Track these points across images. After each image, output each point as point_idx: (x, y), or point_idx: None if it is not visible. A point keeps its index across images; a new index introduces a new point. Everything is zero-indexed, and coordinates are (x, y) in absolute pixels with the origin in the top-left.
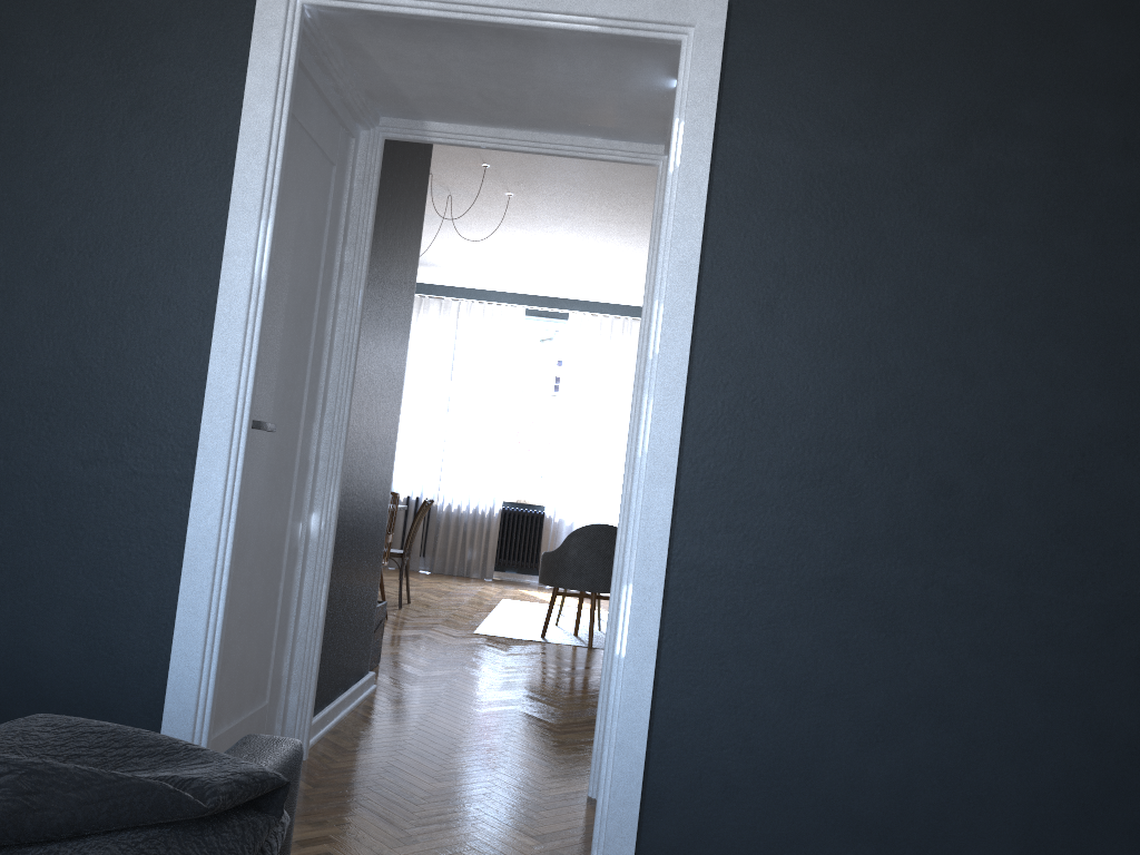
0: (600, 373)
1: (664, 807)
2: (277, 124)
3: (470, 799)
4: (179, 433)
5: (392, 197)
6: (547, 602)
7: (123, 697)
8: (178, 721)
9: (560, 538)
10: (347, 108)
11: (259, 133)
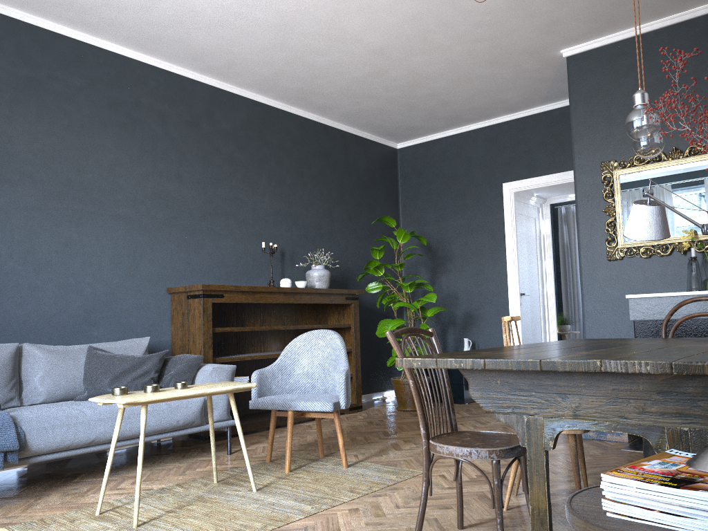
0: None
1: None
2: None
3: None
4: None
5: None
6: None
7: None
8: None
9: None
10: None
11: None
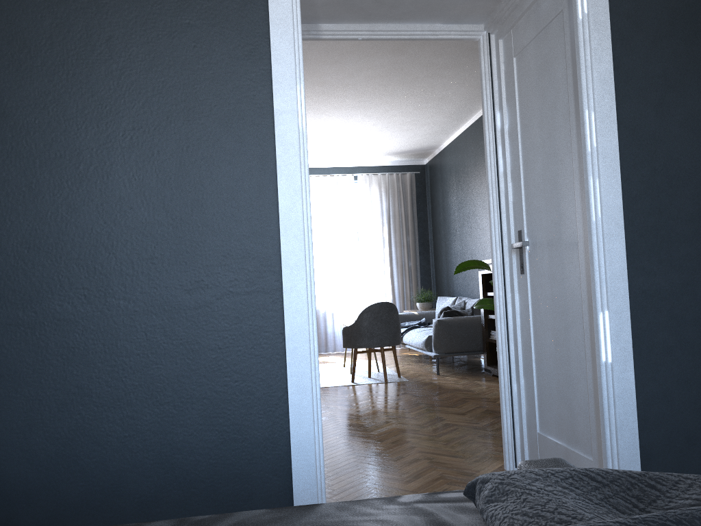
0: (327, 212)
1: (651, 460)
2: (295, 11)
3: (443, 489)
4: (261, 257)
5: None
6: (328, 362)
7: (254, 466)
8: (305, 475)
9: (319, 321)
10: None
11: (285, 18)
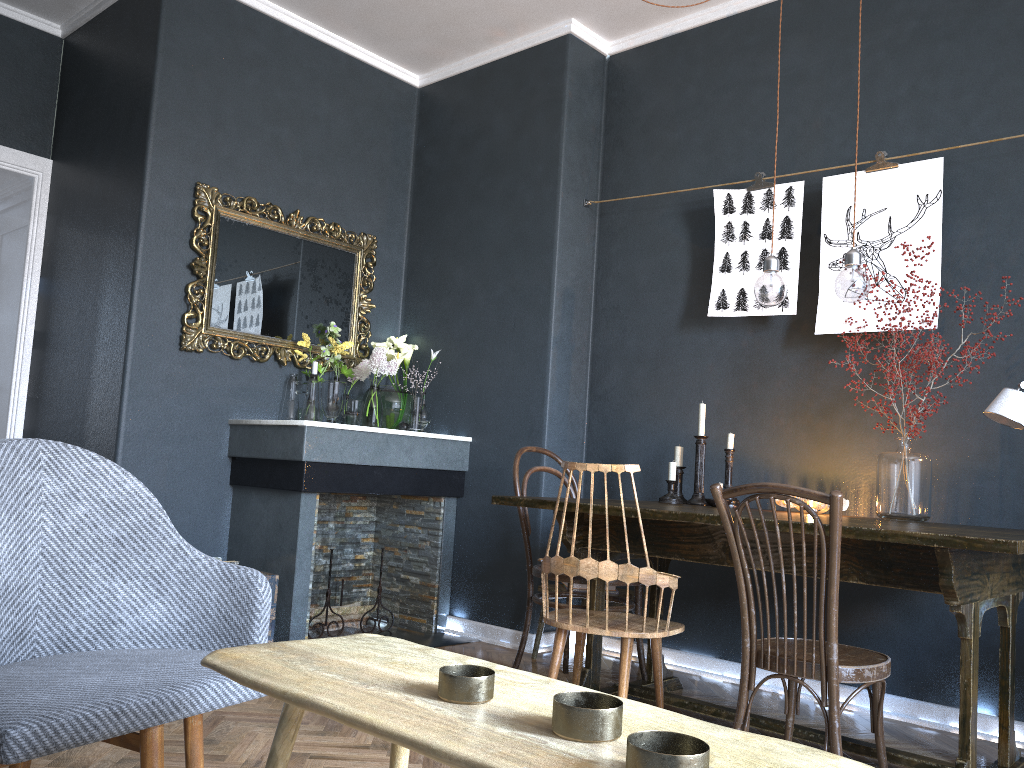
0: None
1: None
2: None
3: None
4: None
5: (84, 178)
6: None
7: None
8: None
9: None
10: (29, 189)
11: None
